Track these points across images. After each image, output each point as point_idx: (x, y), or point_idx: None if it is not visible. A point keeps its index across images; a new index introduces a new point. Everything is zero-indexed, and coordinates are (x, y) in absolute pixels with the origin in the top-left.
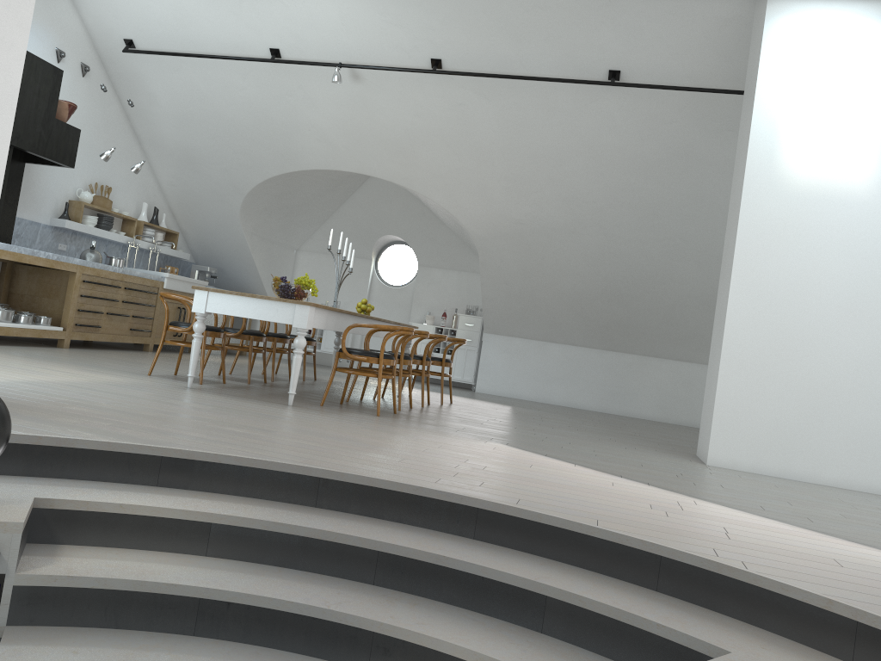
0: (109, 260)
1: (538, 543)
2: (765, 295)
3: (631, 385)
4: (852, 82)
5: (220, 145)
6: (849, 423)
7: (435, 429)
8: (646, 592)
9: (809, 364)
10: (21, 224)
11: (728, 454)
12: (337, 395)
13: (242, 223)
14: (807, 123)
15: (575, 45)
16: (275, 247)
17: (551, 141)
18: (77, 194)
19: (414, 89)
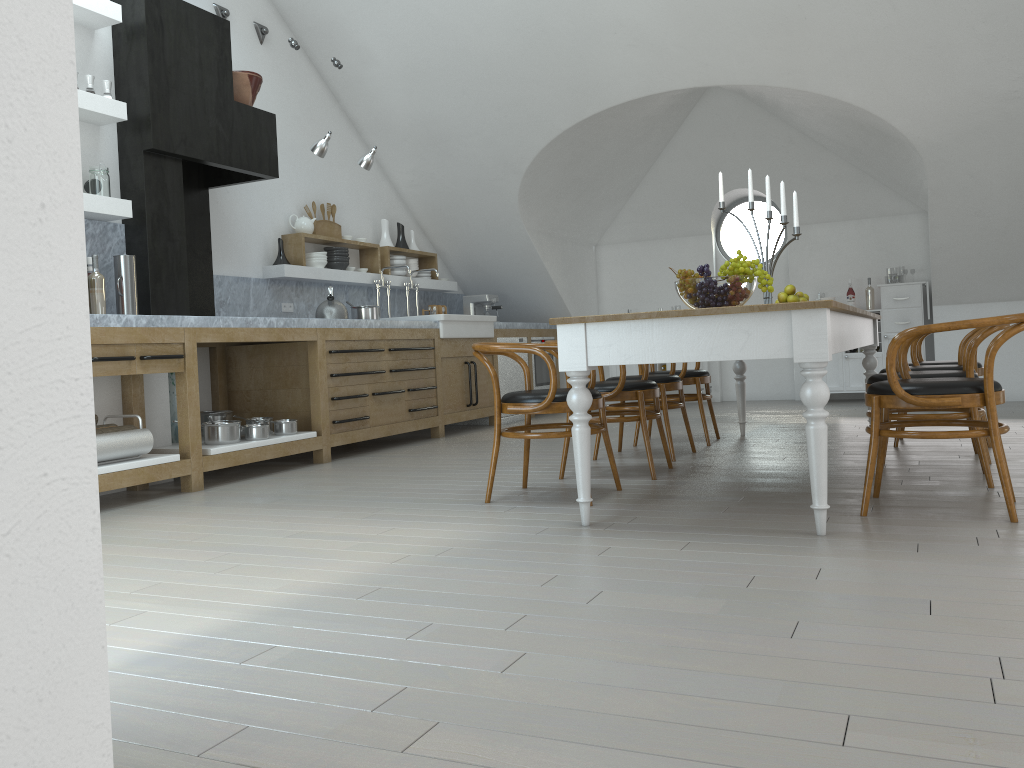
0: (357, 312)
1: None
2: None
3: None
4: None
5: (476, 102)
6: None
7: None
8: None
9: None
10: (222, 284)
11: None
12: None
13: (523, 219)
14: None
15: None
16: (569, 246)
17: None
18: (290, 225)
19: None
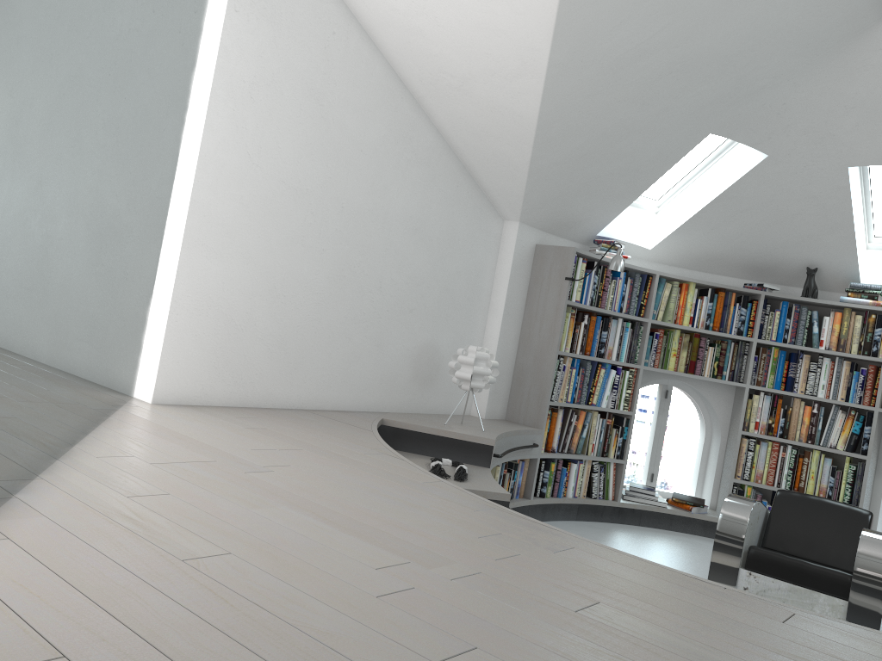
0: None
1: None
2: None
3: None
4: None
5: None
6: None
7: None
8: None
9: None
10: None
11: None
12: None
13: None
14: None
15: None
16: None
17: None
18: None
19: None
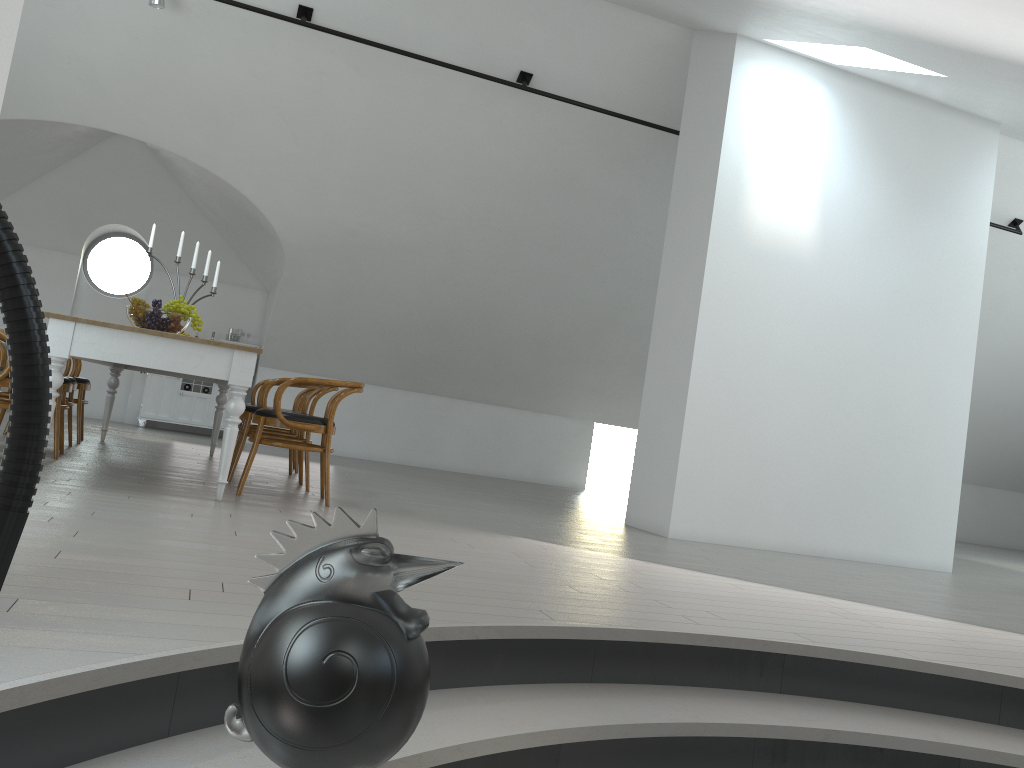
0: None
1: (856, 688)
2: (725, 355)
3: (438, 432)
4: (802, 142)
5: None
6: (789, 486)
7: (422, 521)
8: (1000, 729)
9: (759, 428)
10: None
11: (688, 525)
12: (187, 469)
13: None
14: (766, 178)
15: (492, 32)
16: None
17: (425, 141)
18: None
19: (261, 39)
